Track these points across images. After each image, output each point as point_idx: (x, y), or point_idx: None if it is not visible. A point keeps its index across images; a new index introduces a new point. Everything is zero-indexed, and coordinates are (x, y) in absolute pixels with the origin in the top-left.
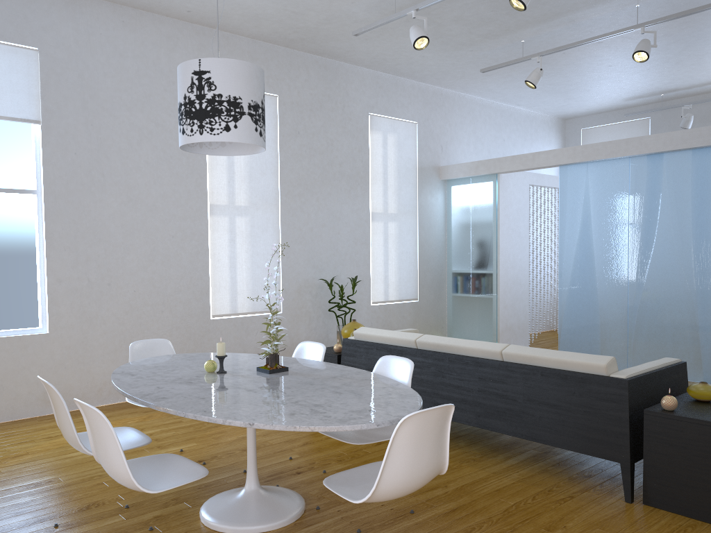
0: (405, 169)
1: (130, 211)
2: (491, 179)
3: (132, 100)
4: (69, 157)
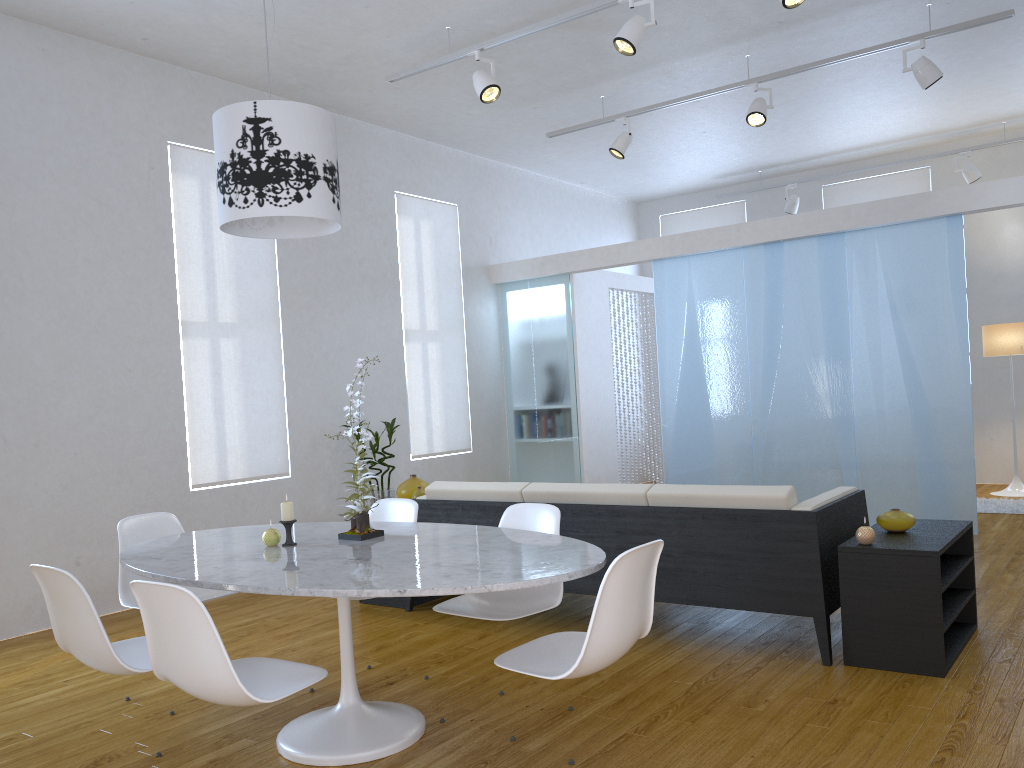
0: (446, 269)
1: (65, 333)
2: (562, 281)
3: (62, 167)
4: None
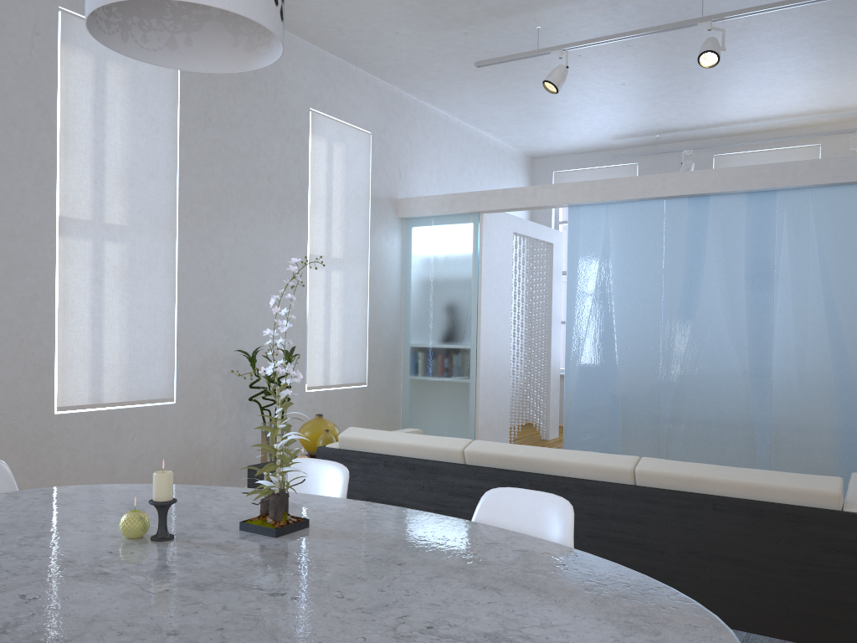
0: (355, 197)
1: None
2: (472, 220)
3: None
4: None
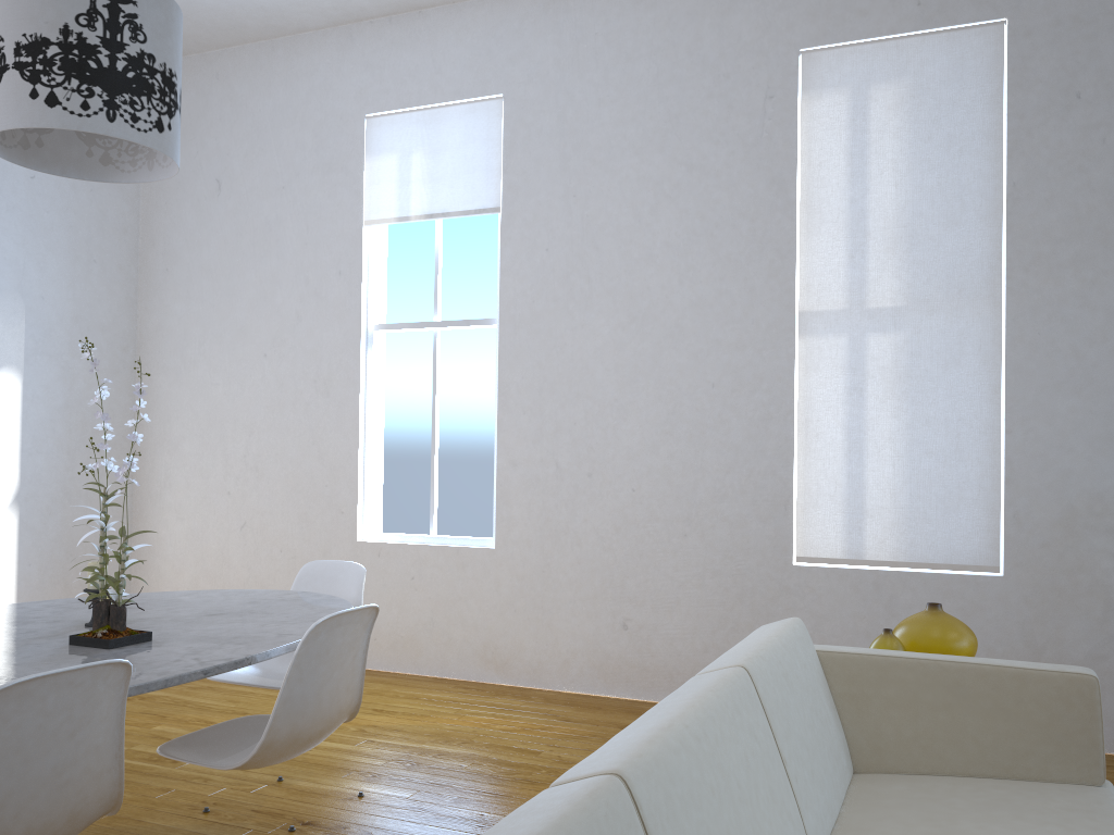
0: None
1: (632, 340)
2: None
3: (645, 134)
4: (537, 258)
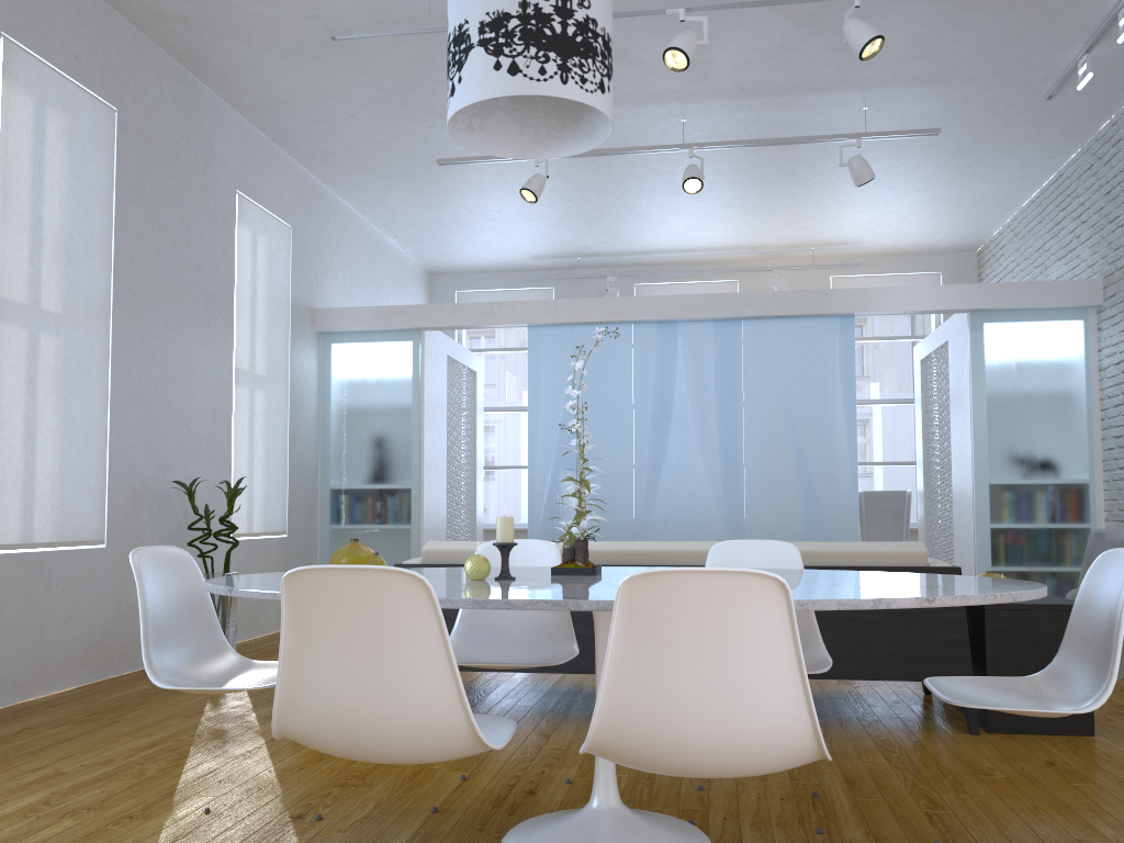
0: (277, 302)
1: None
2: (411, 337)
3: None
4: None
